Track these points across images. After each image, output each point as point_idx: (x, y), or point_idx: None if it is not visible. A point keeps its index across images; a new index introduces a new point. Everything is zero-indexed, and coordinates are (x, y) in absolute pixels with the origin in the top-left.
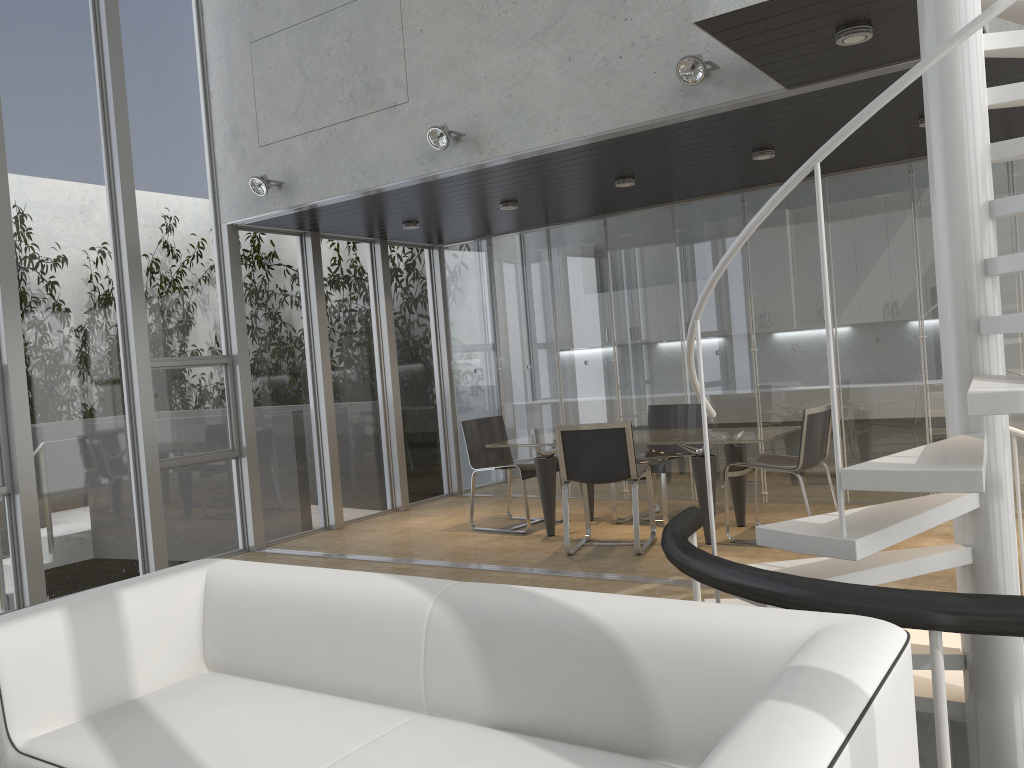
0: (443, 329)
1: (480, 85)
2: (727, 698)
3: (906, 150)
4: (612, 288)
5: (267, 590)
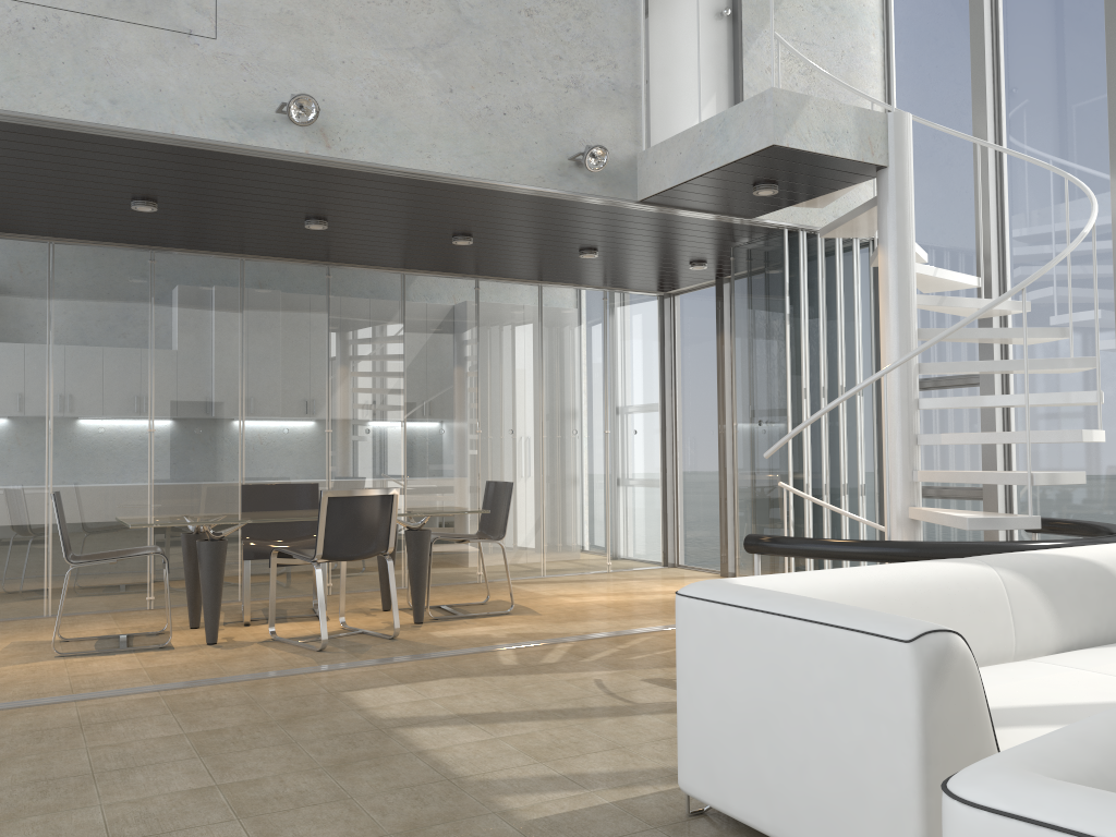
0: None
1: (335, 68)
2: None
3: (502, 268)
4: (156, 339)
5: (853, 589)
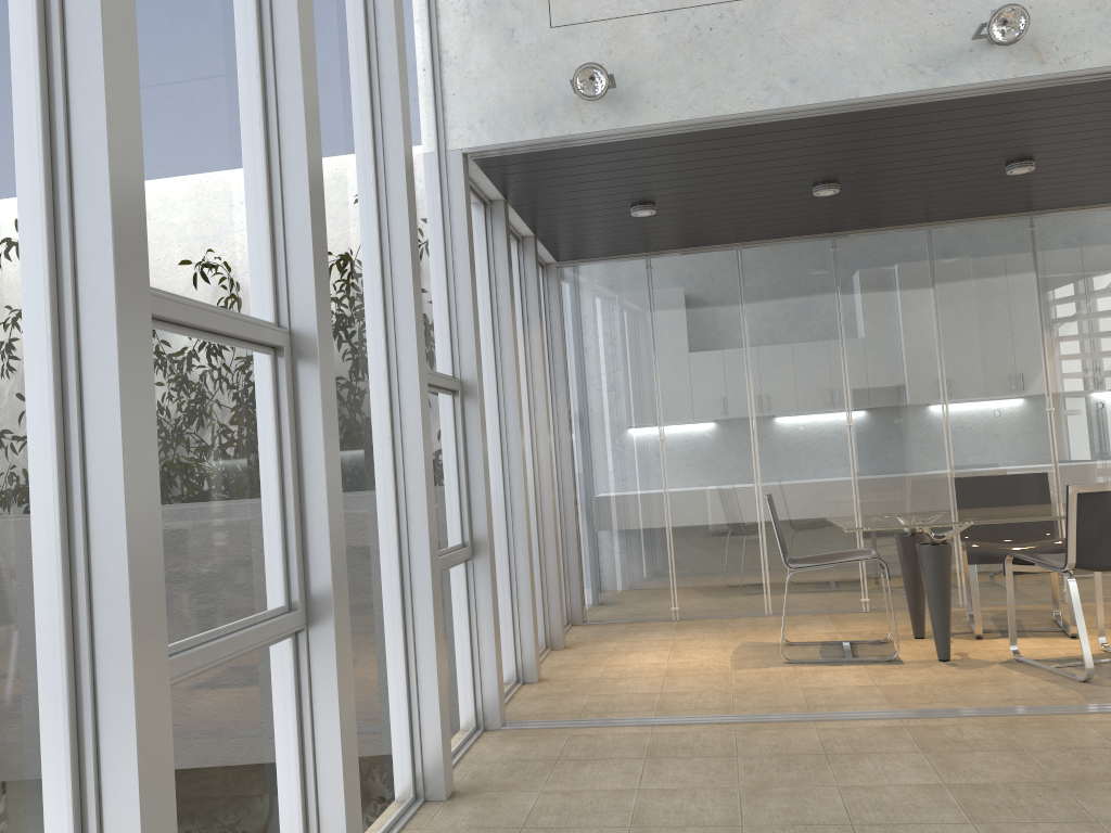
0: (562, 382)
1: None
2: None
3: None
4: (845, 329)
5: None
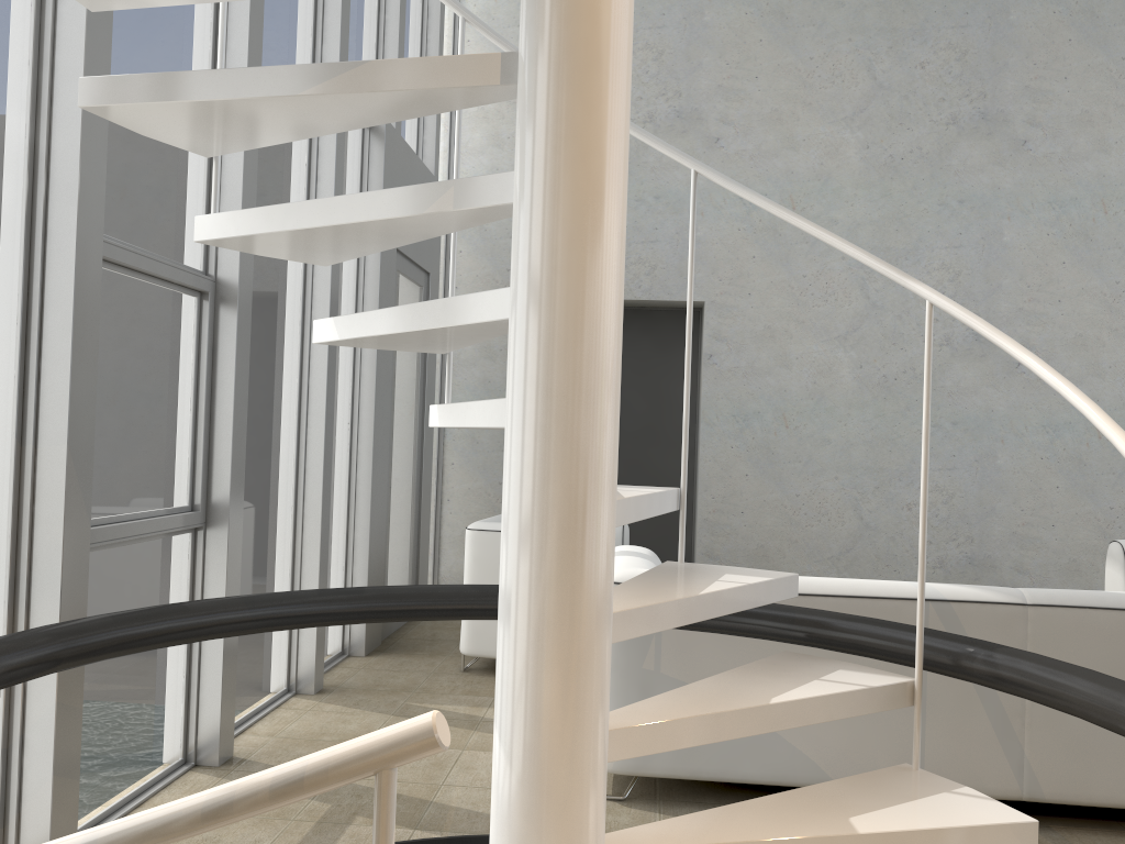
0: None
1: None
2: None
3: None
4: None
5: None
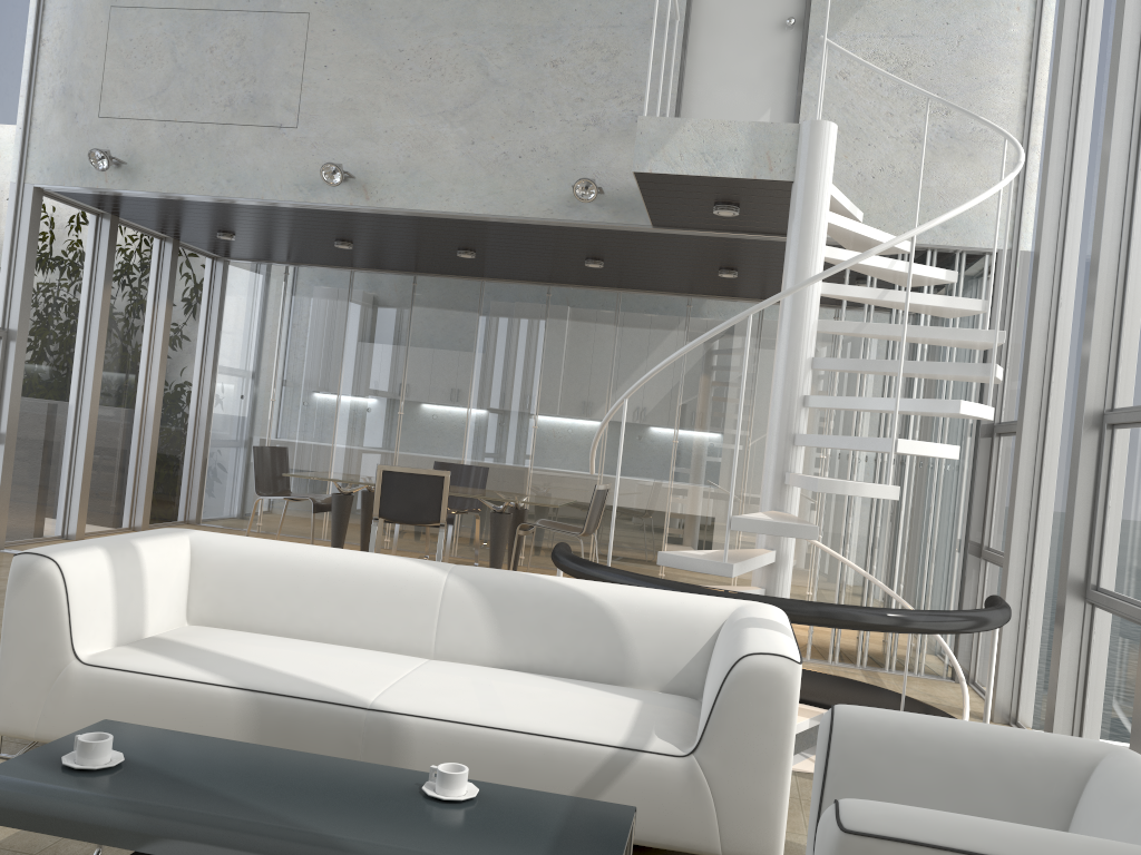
0: (213, 346)
1: (379, 137)
2: (682, 645)
3: (694, 287)
4: (410, 344)
5: (272, 557)
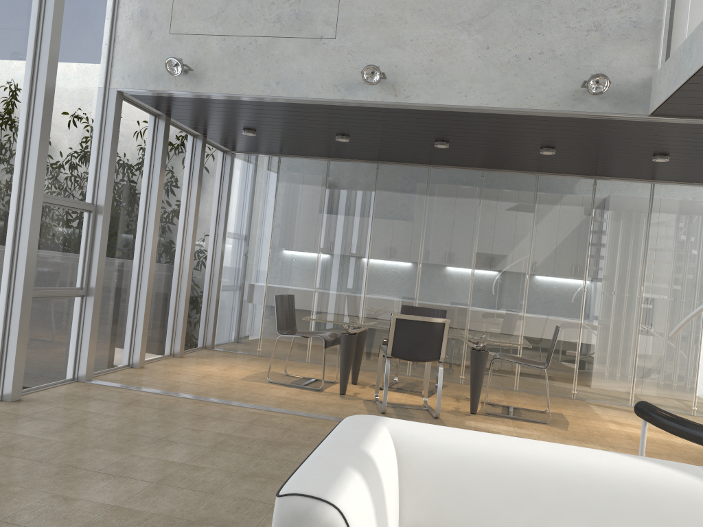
0: (223, 217)
1: (405, 45)
2: None
3: (607, 171)
4: (374, 215)
5: (493, 457)
